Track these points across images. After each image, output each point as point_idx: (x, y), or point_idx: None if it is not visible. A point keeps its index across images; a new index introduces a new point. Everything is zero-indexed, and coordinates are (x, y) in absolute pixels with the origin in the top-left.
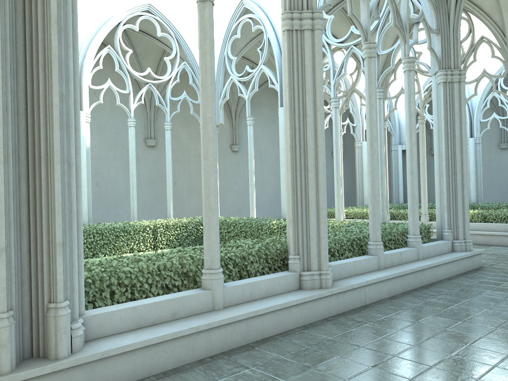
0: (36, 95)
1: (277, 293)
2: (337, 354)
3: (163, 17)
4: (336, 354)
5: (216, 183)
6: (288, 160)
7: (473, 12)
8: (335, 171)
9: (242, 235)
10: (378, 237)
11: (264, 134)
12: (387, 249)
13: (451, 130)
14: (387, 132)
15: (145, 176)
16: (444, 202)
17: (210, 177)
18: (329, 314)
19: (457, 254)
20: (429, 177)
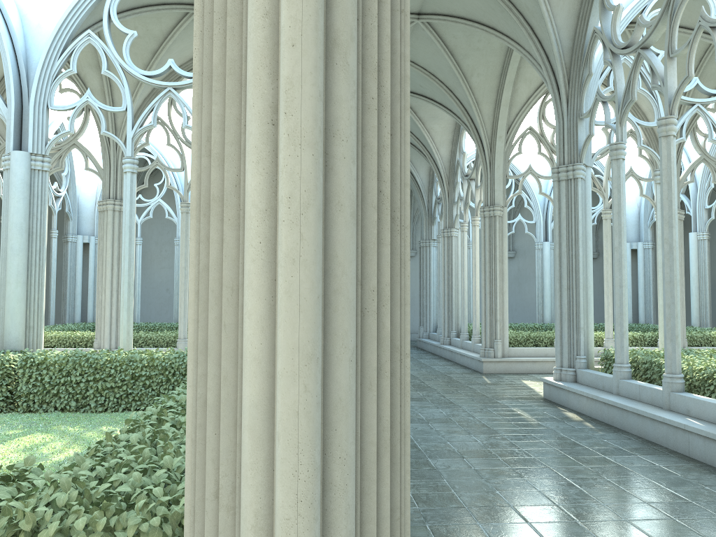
0: None
1: None
2: (473, 522)
3: None
4: (471, 522)
5: None
6: None
7: None
8: (127, 272)
9: None
10: None
11: None
12: None
13: None
14: None
15: None
16: None
17: None
18: None
19: None
20: None
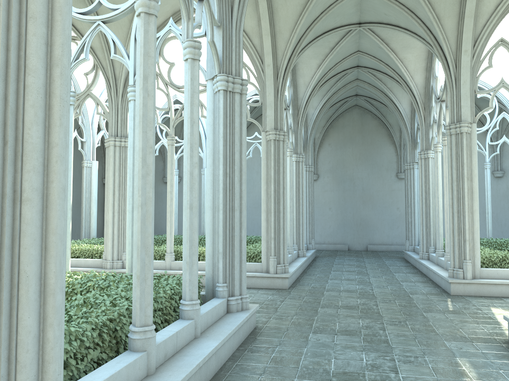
0: None
1: None
2: None
3: None
4: None
5: None
6: None
7: None
8: None
9: None
10: (148, 318)
11: None
12: None
13: (231, 153)
14: None
15: None
16: (220, 246)
17: None
18: None
19: (237, 318)
20: (161, 206)
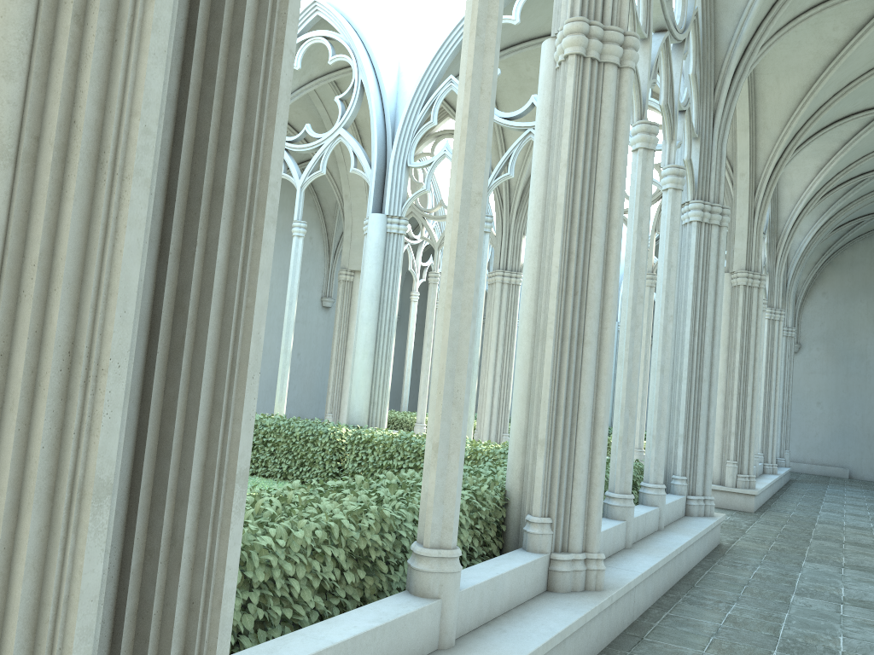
0: (229, 6)
1: (521, 602)
2: None
3: None
4: None
5: (473, 344)
6: (550, 316)
7: None
8: None
9: (266, 451)
10: (628, 486)
11: (274, 259)
12: None
13: (702, 305)
14: None
15: None
16: (680, 426)
17: (463, 330)
18: (600, 647)
19: (702, 522)
20: None
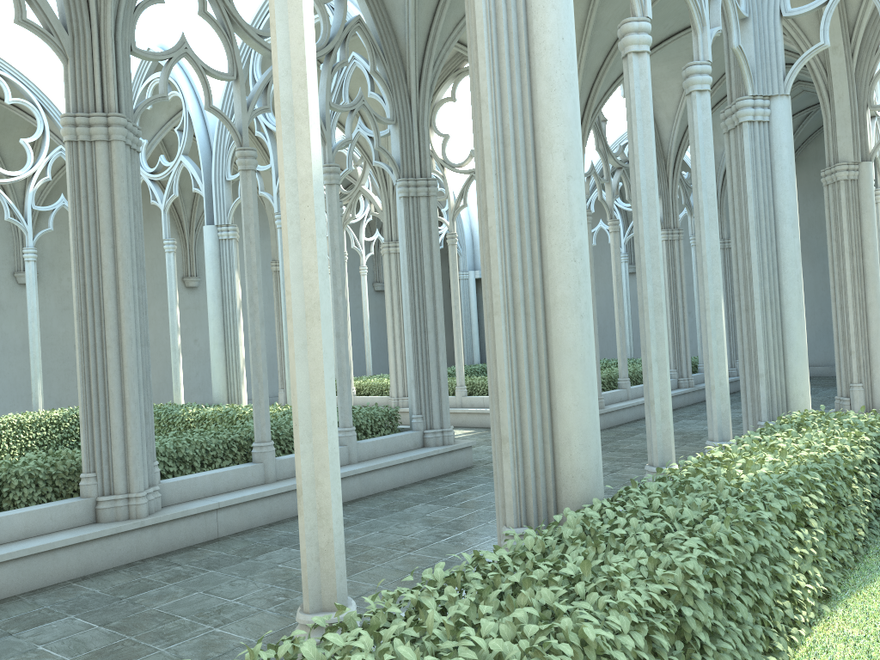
0: None
1: (48, 532)
2: (74, 614)
3: (15, 71)
4: (74, 613)
5: None
6: (76, 333)
7: None
8: (284, 328)
9: None
10: (264, 436)
11: None
12: None
13: (418, 268)
14: None
15: (15, 336)
16: (411, 374)
17: None
18: (139, 557)
19: (421, 451)
20: None
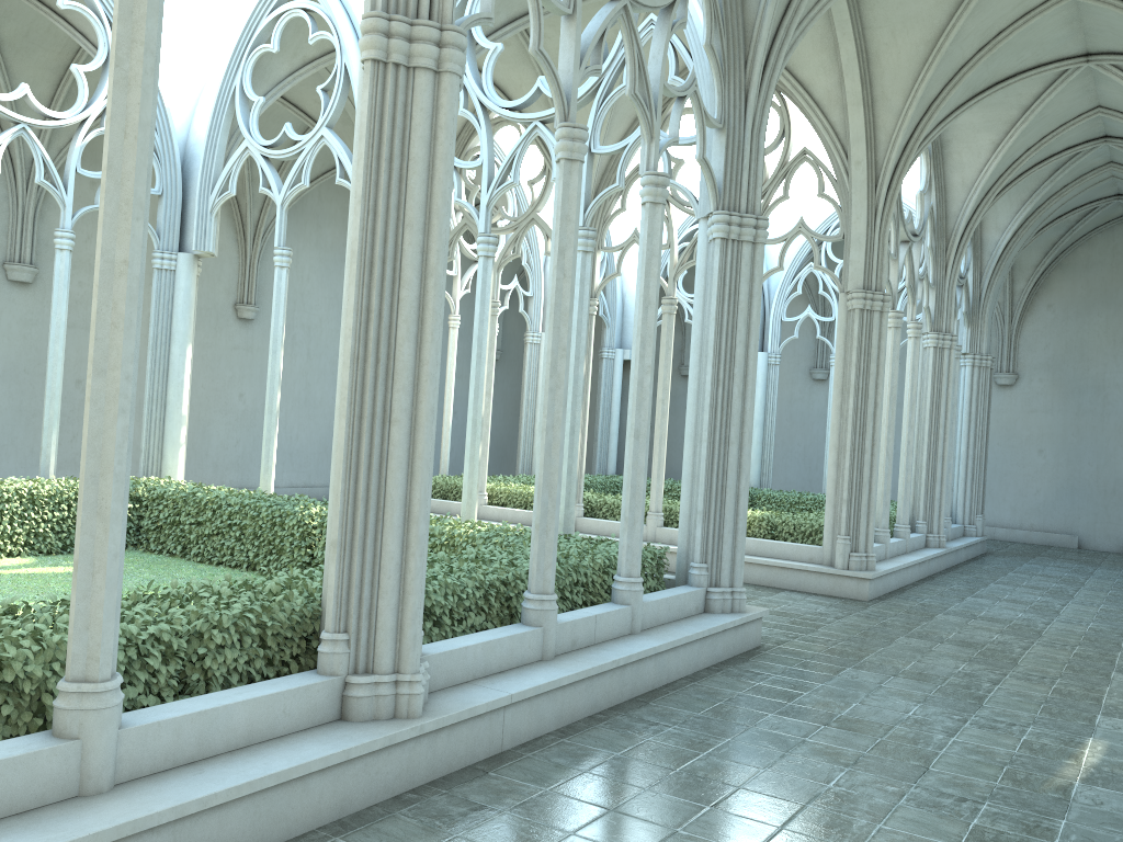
0: None
1: (278, 735)
2: None
3: None
4: None
5: (126, 443)
6: (343, 390)
7: (792, 94)
8: (471, 405)
9: (234, 535)
10: (548, 584)
11: (322, 287)
12: (568, 605)
13: (728, 346)
14: (597, 315)
15: None
16: (699, 501)
17: (108, 426)
18: (408, 785)
19: (713, 621)
20: (672, 422)
